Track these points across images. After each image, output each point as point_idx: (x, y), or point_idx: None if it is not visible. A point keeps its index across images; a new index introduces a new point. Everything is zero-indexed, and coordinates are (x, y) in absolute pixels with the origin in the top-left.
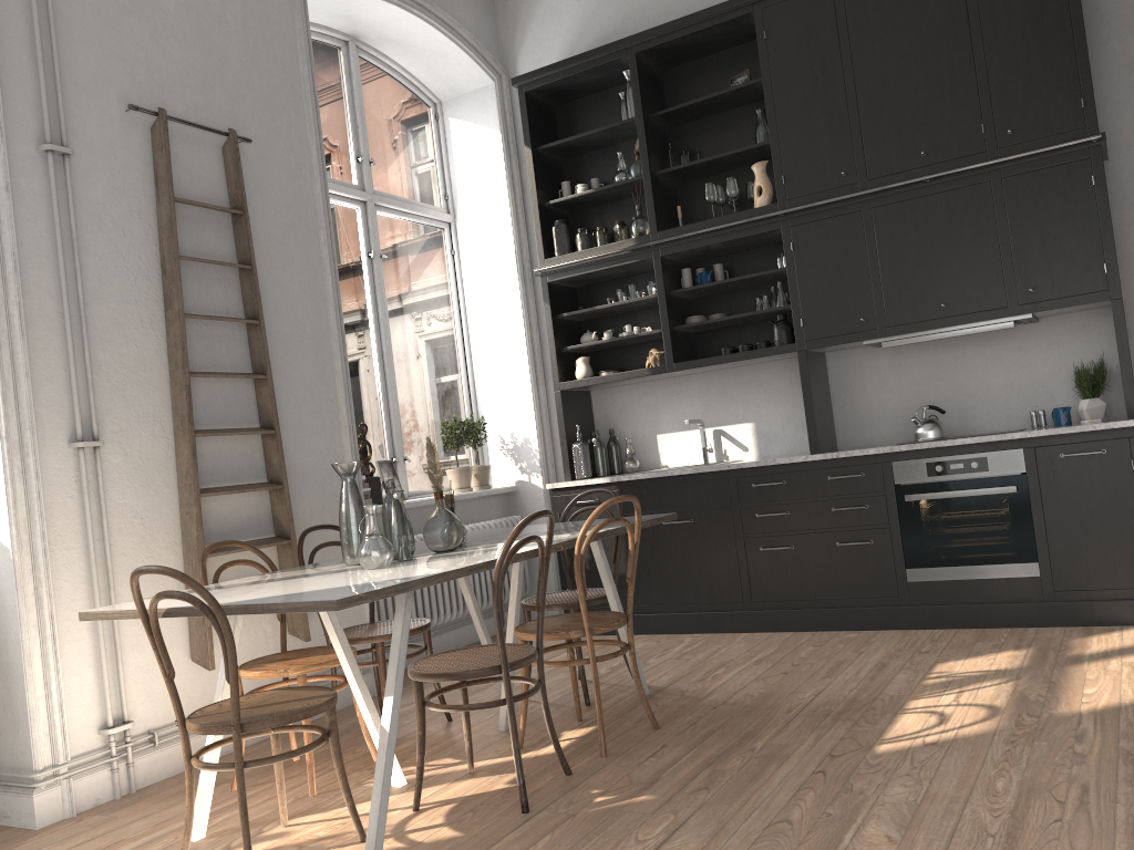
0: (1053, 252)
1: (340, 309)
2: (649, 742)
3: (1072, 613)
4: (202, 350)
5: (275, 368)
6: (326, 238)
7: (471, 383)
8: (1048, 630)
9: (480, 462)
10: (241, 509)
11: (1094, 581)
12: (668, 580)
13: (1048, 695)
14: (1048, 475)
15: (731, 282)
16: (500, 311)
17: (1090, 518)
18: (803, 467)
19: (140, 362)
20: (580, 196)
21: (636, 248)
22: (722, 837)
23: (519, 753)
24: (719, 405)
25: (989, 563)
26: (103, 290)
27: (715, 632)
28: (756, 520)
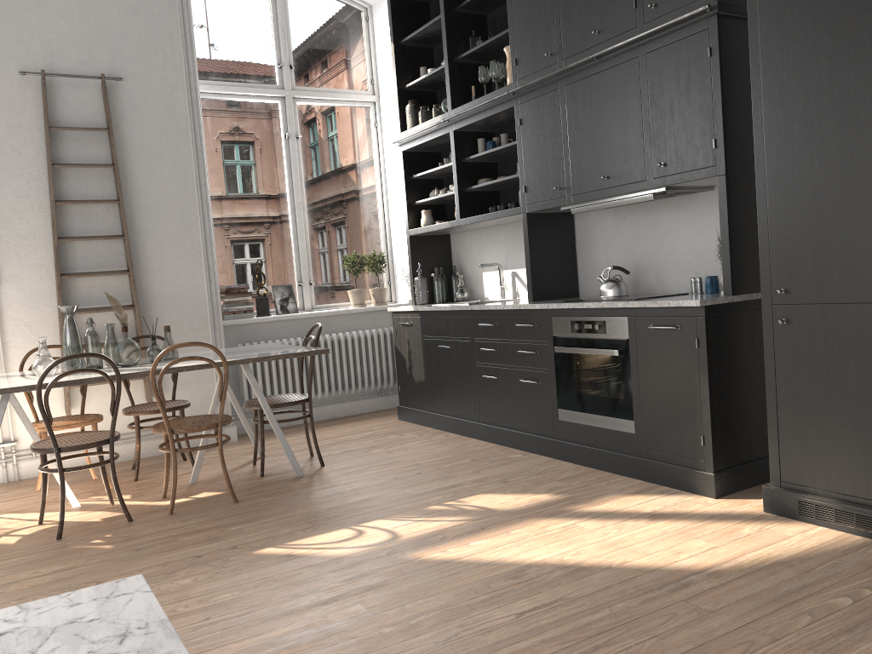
0: (678, 127)
1: (206, 186)
2: (209, 510)
3: (651, 471)
4: (80, 222)
5: (143, 230)
6: (191, 138)
7: (386, 225)
8: (627, 482)
9: (391, 283)
10: (110, 321)
11: (668, 446)
12: (442, 390)
13: (447, 539)
14: (642, 343)
15: (496, 152)
16: (400, 170)
17: (667, 388)
18: (505, 314)
19: (31, 233)
20: (421, 80)
21: (436, 124)
22: (59, 582)
23: (62, 503)
24: (514, 252)
25: (604, 415)
26: (3, 191)
27: (462, 435)
28: (482, 353)
